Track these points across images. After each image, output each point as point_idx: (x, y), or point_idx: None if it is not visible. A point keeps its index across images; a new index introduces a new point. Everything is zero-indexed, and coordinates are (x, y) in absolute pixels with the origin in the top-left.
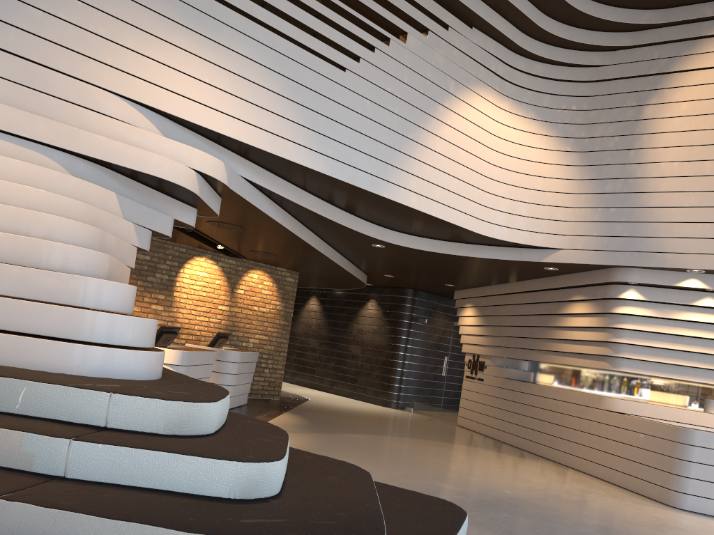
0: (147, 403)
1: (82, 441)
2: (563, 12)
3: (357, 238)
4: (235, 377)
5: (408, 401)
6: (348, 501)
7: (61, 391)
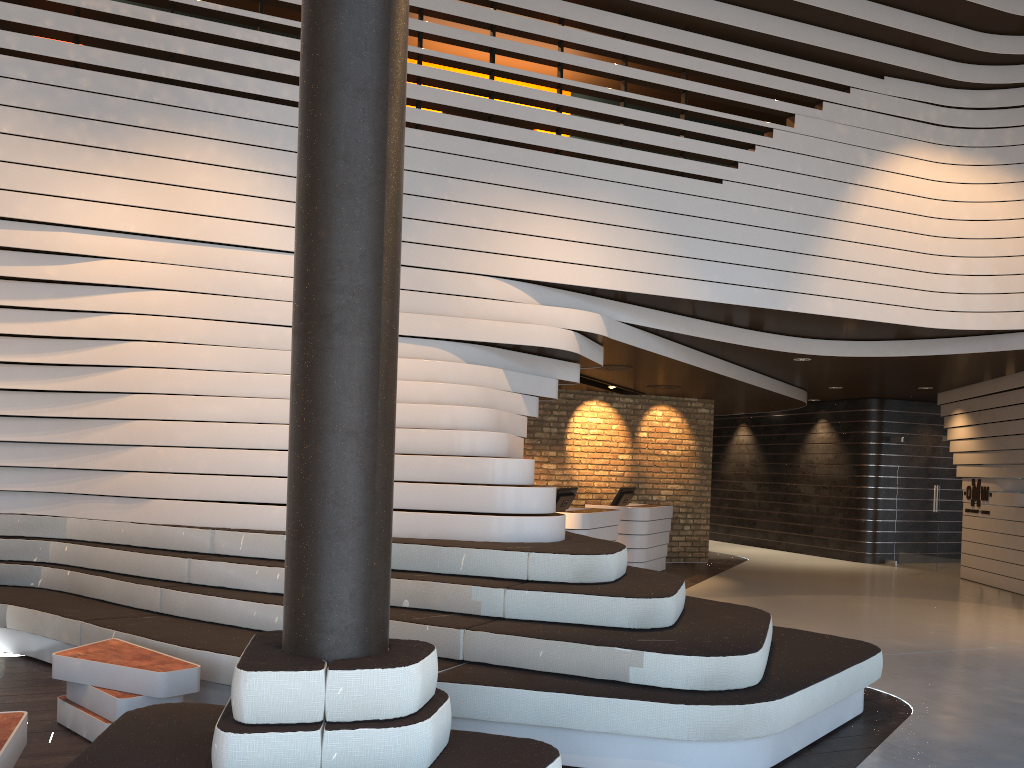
0: (557, 558)
1: (513, 589)
2: (1011, 24)
3: (772, 355)
4: (646, 539)
5: (888, 552)
6: (735, 631)
7: (491, 554)
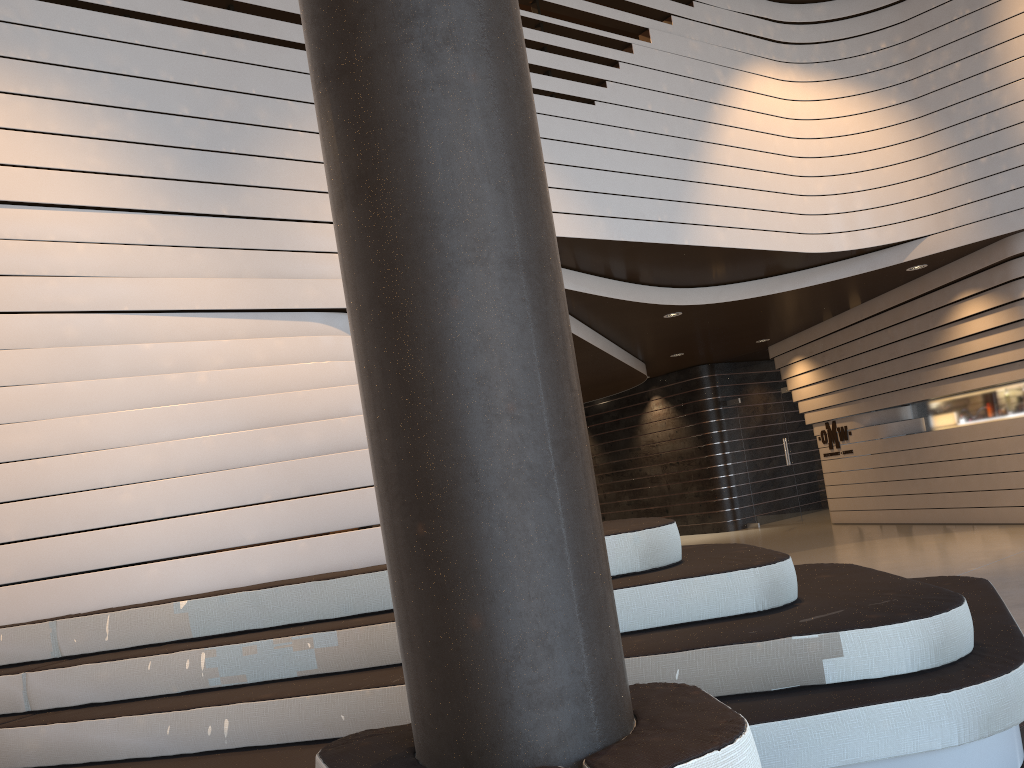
0: (614, 541)
1: None
2: None
3: (645, 314)
4: None
5: (749, 515)
6: (876, 585)
7: None
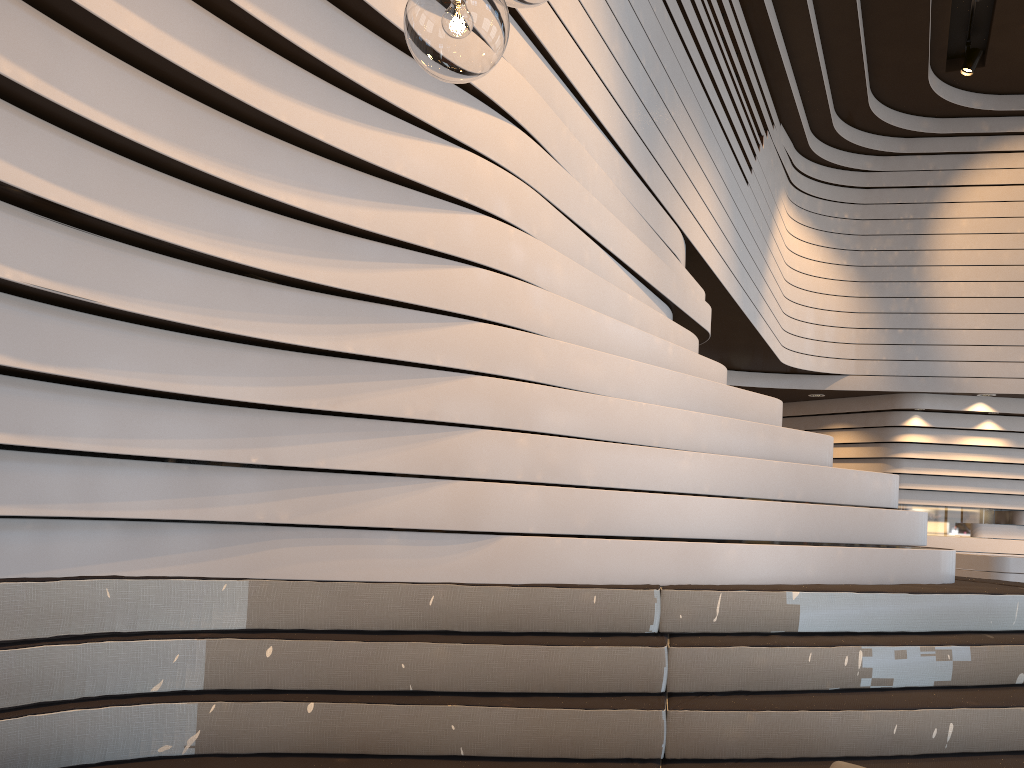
0: None
1: None
2: (854, 113)
3: None
4: None
5: None
6: None
7: None
